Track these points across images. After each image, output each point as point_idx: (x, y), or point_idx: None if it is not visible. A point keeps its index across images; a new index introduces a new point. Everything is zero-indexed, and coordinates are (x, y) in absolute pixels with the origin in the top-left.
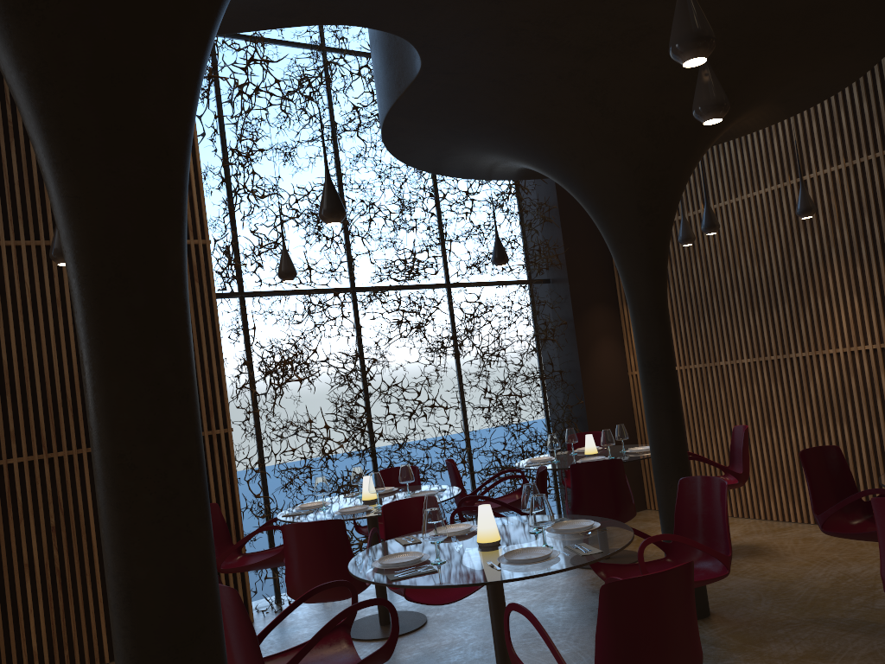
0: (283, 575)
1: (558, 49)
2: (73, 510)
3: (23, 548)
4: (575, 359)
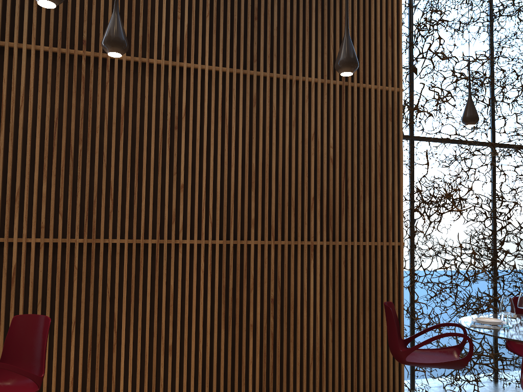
0: (418, 367)
1: None
2: (286, 288)
3: (250, 312)
4: None
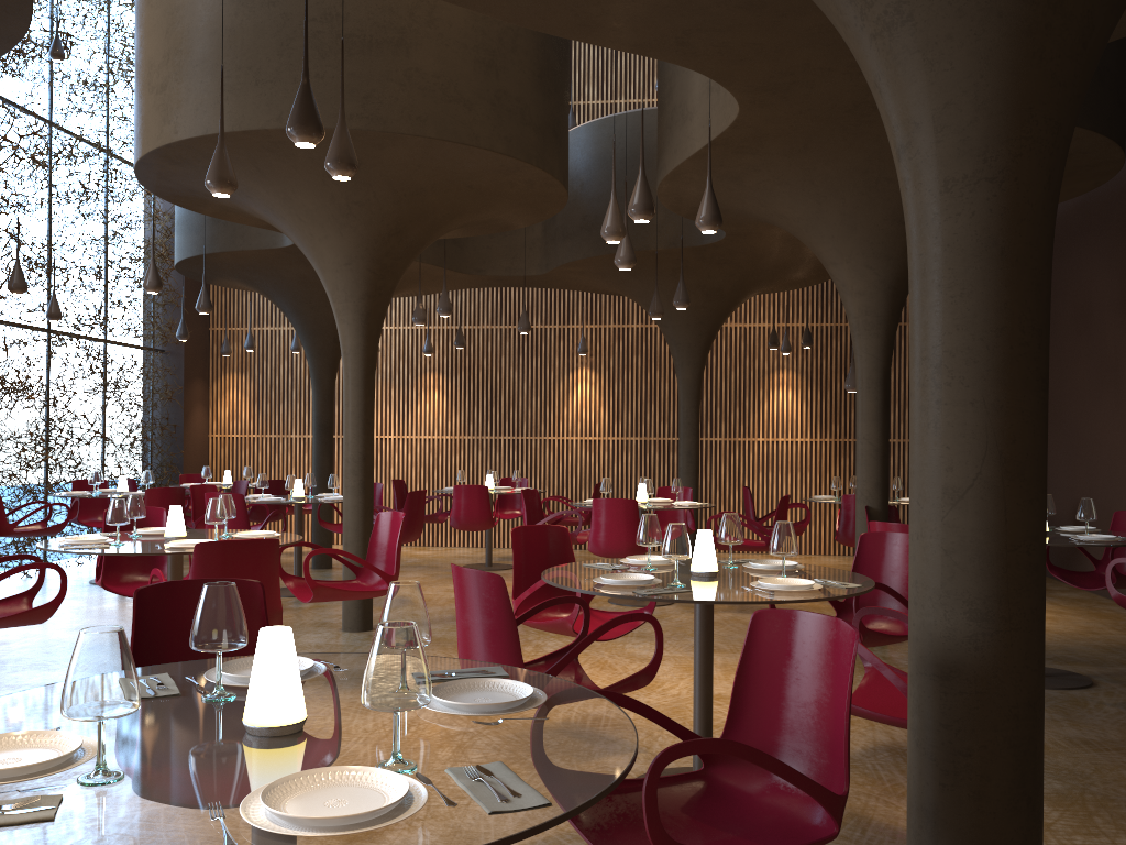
0: None
1: None
2: None
3: None
4: (179, 417)
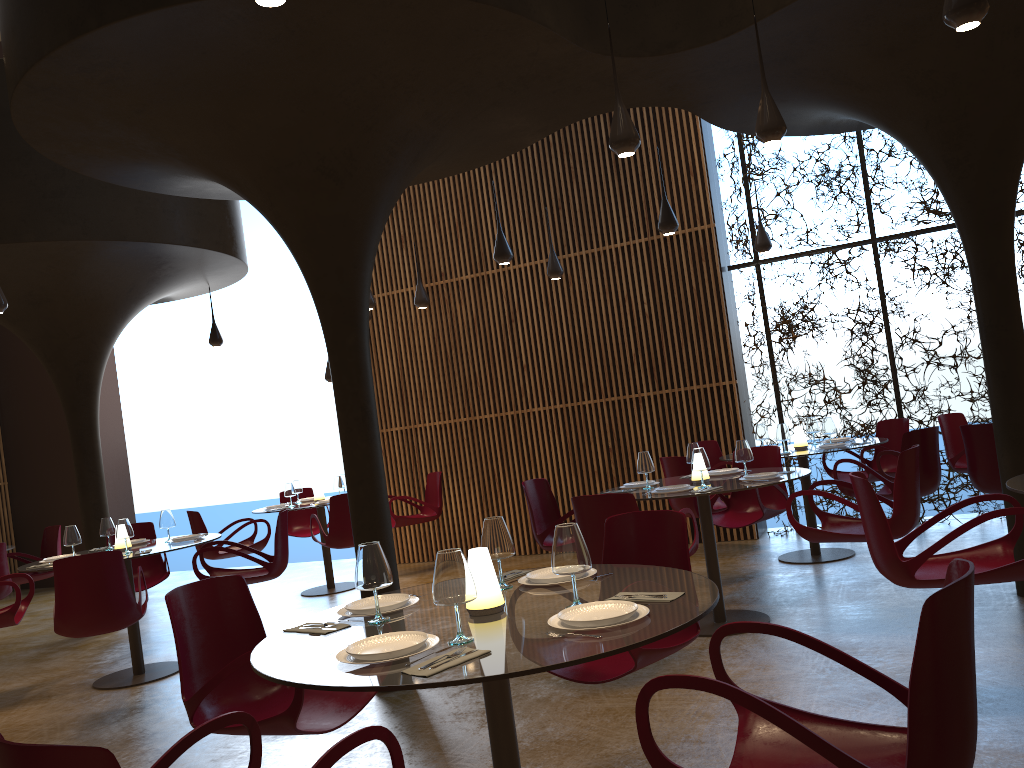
0: (802, 508)
1: (757, 67)
2: (623, 438)
3: (593, 461)
4: None
